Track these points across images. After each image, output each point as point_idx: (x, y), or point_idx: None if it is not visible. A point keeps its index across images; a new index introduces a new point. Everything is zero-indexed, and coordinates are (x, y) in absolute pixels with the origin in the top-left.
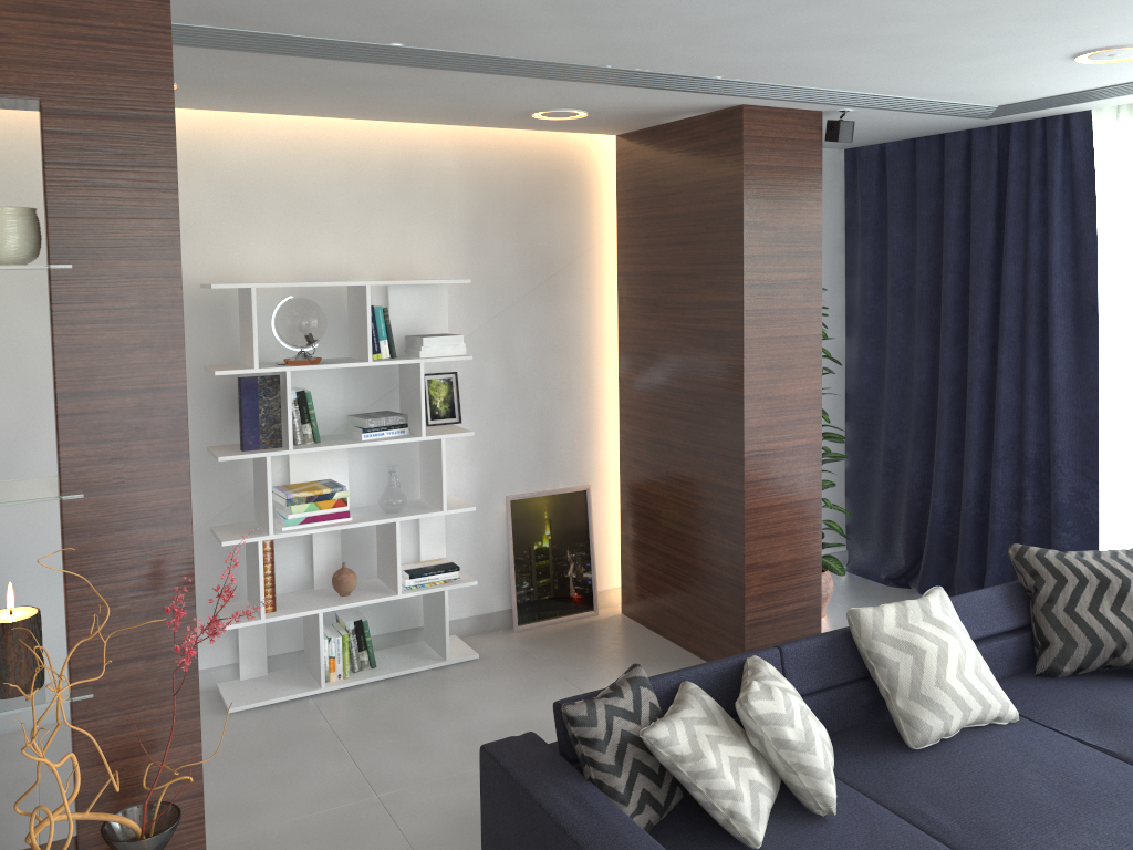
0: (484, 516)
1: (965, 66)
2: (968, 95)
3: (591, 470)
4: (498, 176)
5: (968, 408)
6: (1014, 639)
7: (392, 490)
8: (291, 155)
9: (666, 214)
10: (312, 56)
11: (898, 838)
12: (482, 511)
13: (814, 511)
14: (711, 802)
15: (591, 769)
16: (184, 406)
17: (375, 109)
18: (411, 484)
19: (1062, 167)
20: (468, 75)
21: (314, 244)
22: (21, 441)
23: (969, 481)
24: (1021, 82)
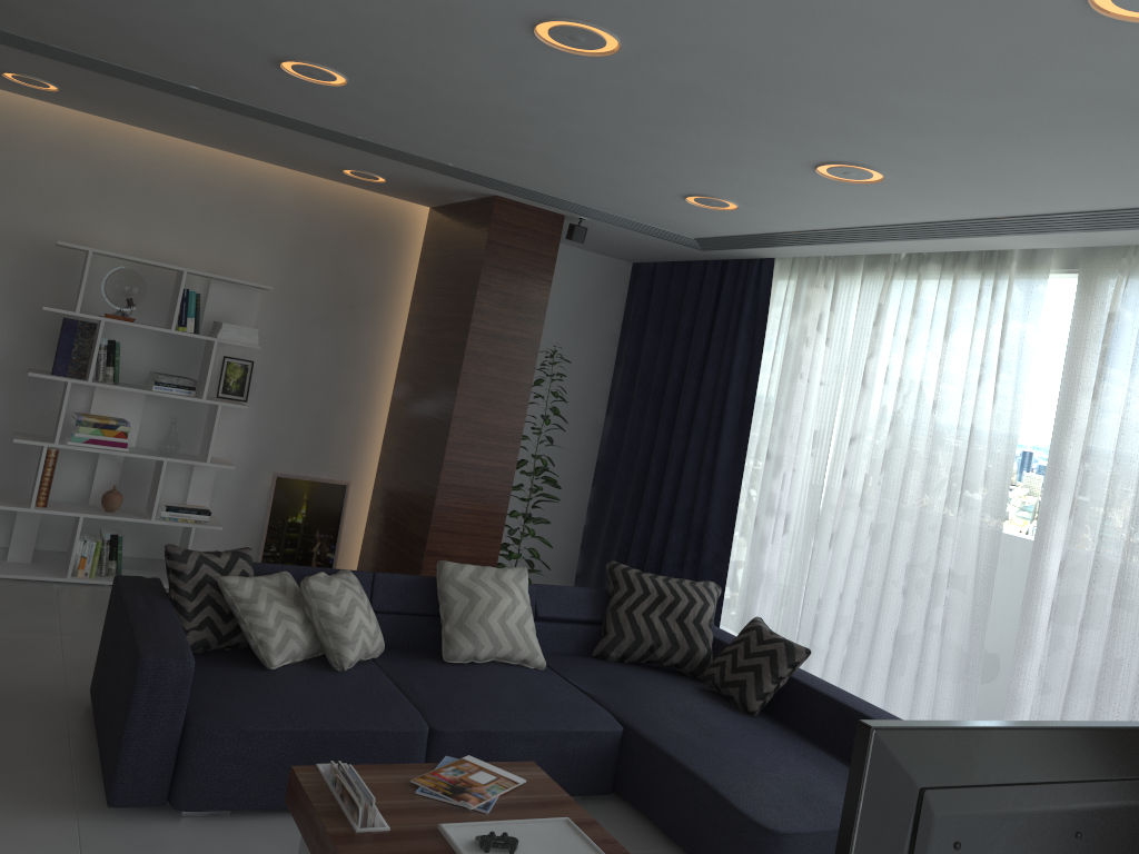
0: (251, 483)
1: (619, 192)
2: (658, 222)
3: (354, 470)
4: (325, 218)
5: (664, 481)
6: (585, 627)
7: (169, 437)
8: (156, 164)
9: (442, 271)
10: (141, 84)
11: (379, 690)
12: (251, 479)
13: (498, 523)
14: (250, 632)
15: (173, 592)
16: None
17: (220, 140)
18: (193, 441)
19: (753, 299)
20: (266, 124)
21: (158, 234)
22: None
23: (655, 541)
24: (681, 216)
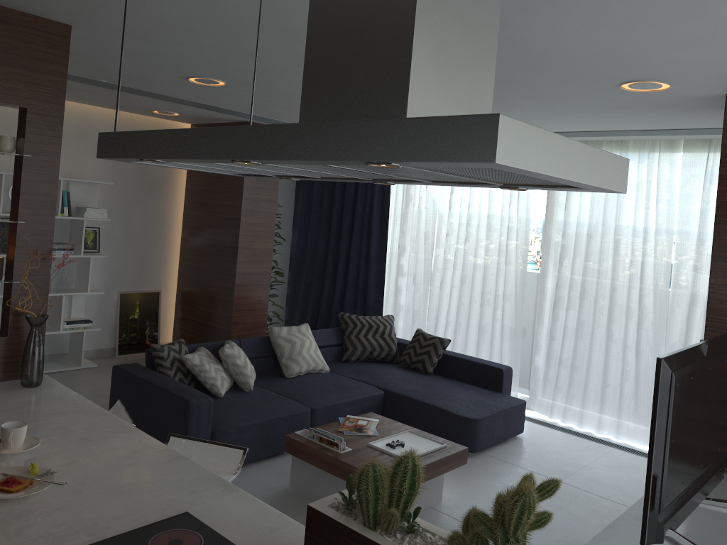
0: (106, 300)
1: None
2: None
3: (162, 283)
4: None
5: (339, 265)
6: (335, 348)
7: (62, 280)
8: None
9: None
10: None
11: (274, 396)
12: (105, 297)
13: (265, 301)
14: (206, 381)
15: (160, 368)
16: (56, 201)
17: (77, 98)
18: (70, 280)
19: None
20: (129, 94)
21: None
22: None
23: (337, 297)
24: None
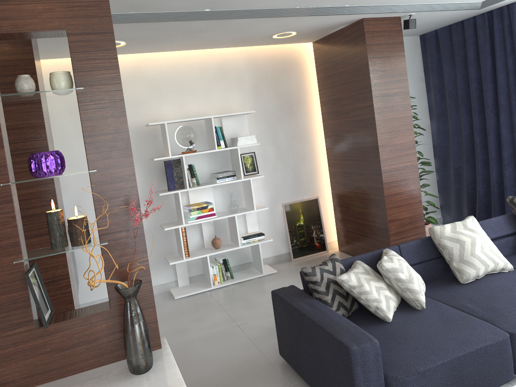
0: (273, 212)
1: None
2: None
3: (318, 190)
4: (263, 66)
5: (488, 143)
6: (511, 237)
7: (232, 203)
8: (175, 68)
9: (337, 72)
10: (175, 21)
11: (453, 315)
12: (272, 211)
13: (418, 194)
14: (368, 304)
15: (315, 294)
16: (128, 137)
17: (206, 43)
18: (240, 201)
19: None
20: (240, 21)
21: (189, 103)
22: (83, 194)
23: (493, 177)
24: None
